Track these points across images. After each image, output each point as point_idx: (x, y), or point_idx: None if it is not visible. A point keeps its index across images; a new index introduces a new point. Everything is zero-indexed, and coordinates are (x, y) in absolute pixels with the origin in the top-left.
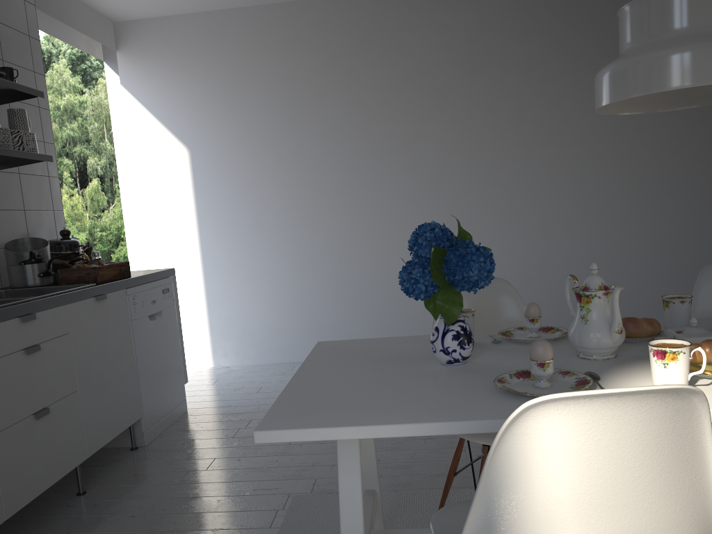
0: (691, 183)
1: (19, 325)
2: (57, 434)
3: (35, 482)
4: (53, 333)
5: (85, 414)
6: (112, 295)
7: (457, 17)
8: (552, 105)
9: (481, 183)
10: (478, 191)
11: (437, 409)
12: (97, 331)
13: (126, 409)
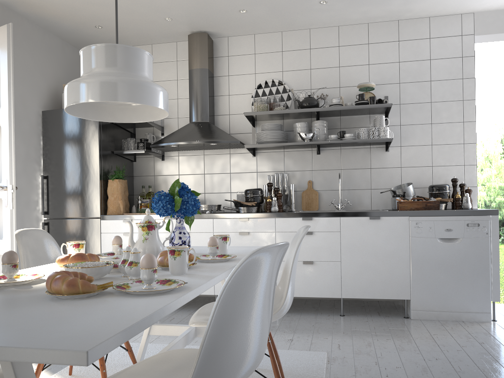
0: None
1: (301, 220)
2: (318, 276)
3: (298, 290)
4: (326, 229)
5: (344, 275)
6: (390, 218)
7: None
8: None
9: None
10: None
11: None
12: (367, 235)
13: (390, 288)
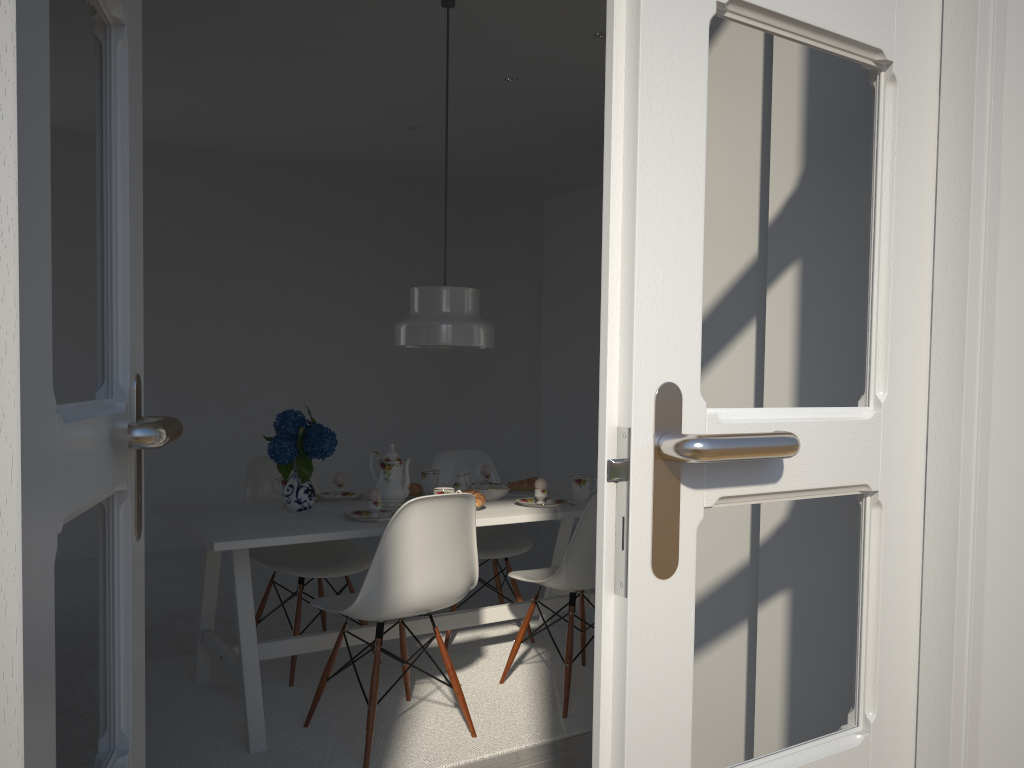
0: (402, 383)
1: None
2: None
3: None
4: None
5: None
6: None
7: (188, 183)
8: (282, 292)
9: (205, 362)
10: (201, 371)
11: (323, 528)
12: None
13: None
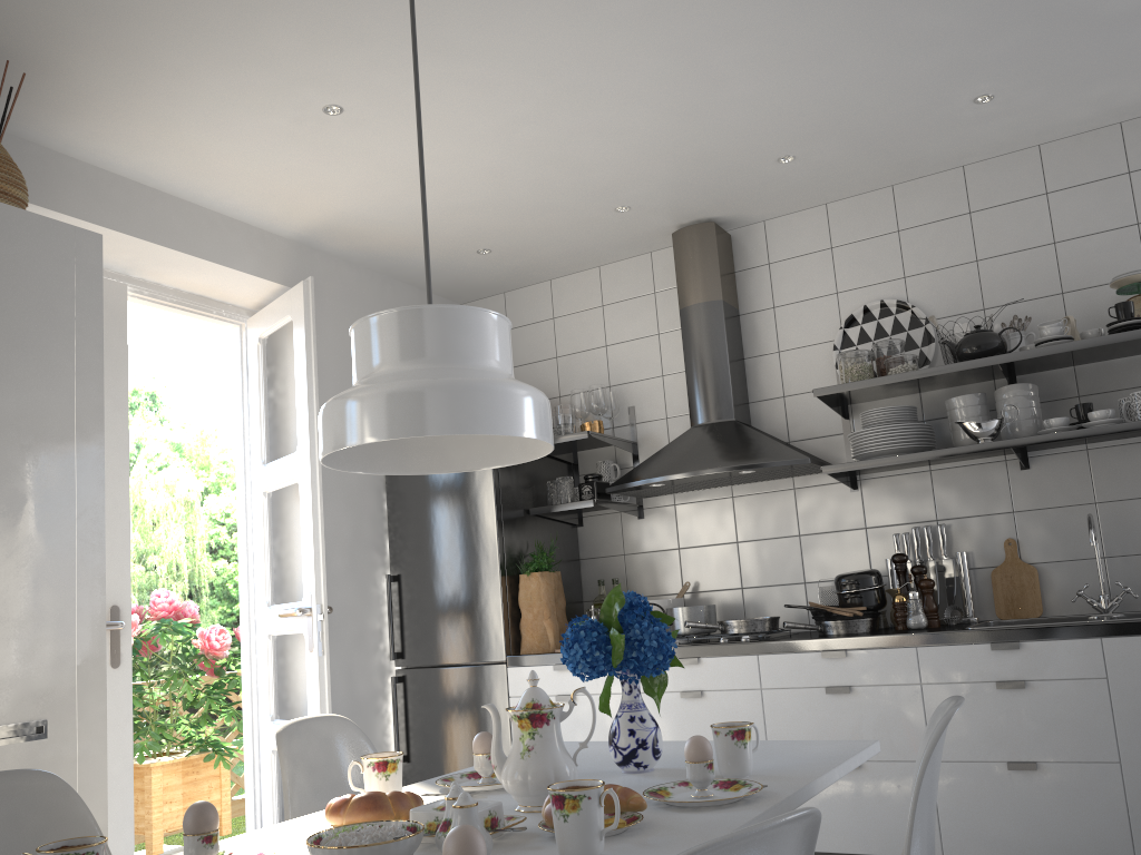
0: None
1: (990, 651)
2: (1058, 804)
3: (1002, 842)
4: (1064, 672)
5: (1136, 803)
6: None
7: None
8: None
9: None
10: None
11: None
12: None
13: None
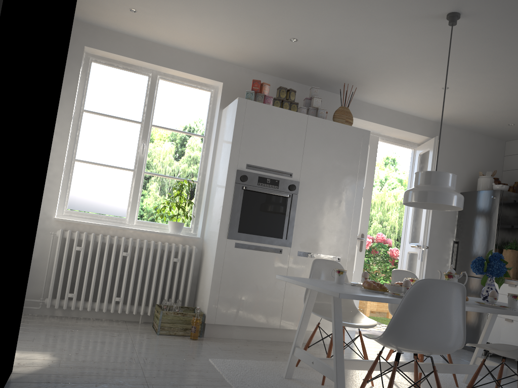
0: None
1: None
2: None
3: None
4: None
5: None
6: None
7: None
8: None
9: None
10: None
11: None
12: None
13: None
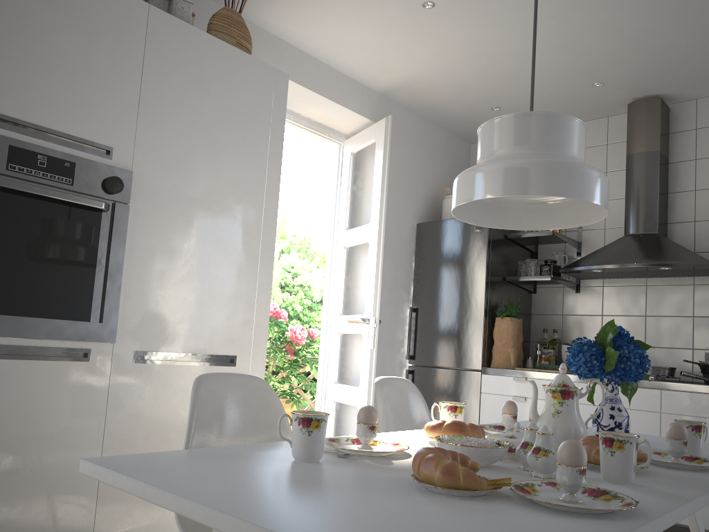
0: None
1: None
2: None
3: None
4: None
5: None
6: None
7: None
8: None
9: None
10: None
11: None
12: None
13: None
